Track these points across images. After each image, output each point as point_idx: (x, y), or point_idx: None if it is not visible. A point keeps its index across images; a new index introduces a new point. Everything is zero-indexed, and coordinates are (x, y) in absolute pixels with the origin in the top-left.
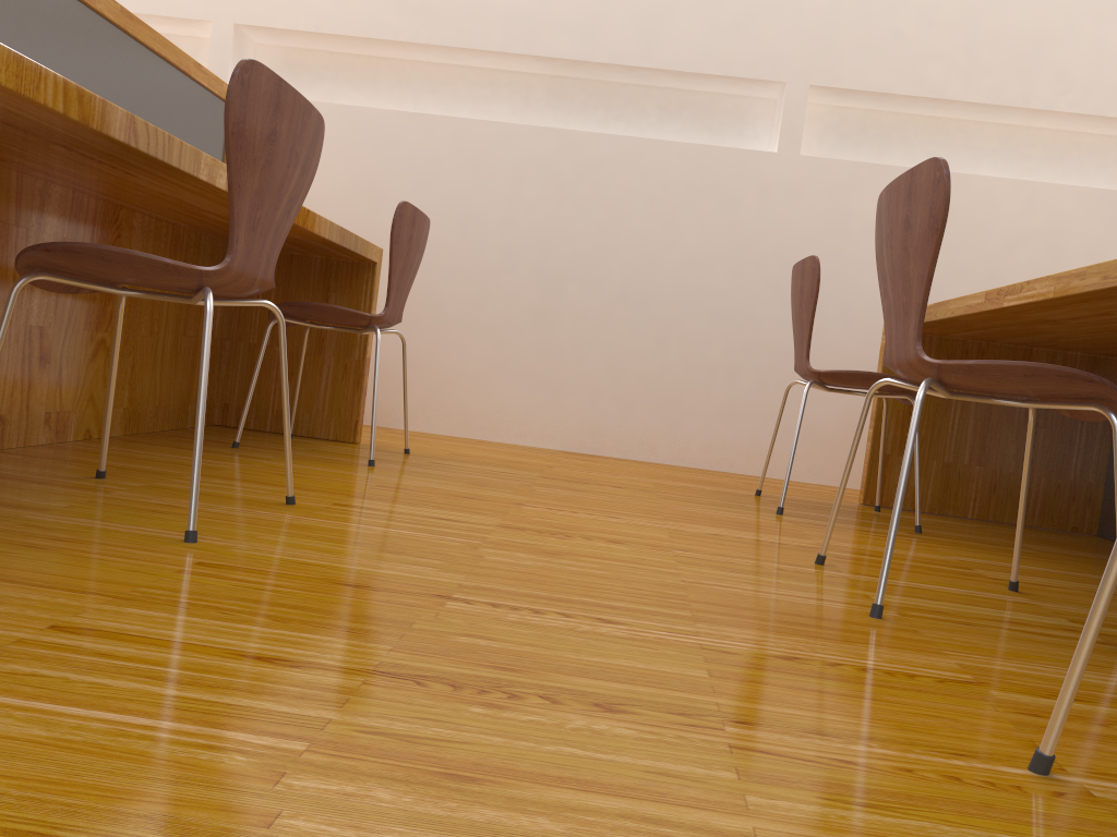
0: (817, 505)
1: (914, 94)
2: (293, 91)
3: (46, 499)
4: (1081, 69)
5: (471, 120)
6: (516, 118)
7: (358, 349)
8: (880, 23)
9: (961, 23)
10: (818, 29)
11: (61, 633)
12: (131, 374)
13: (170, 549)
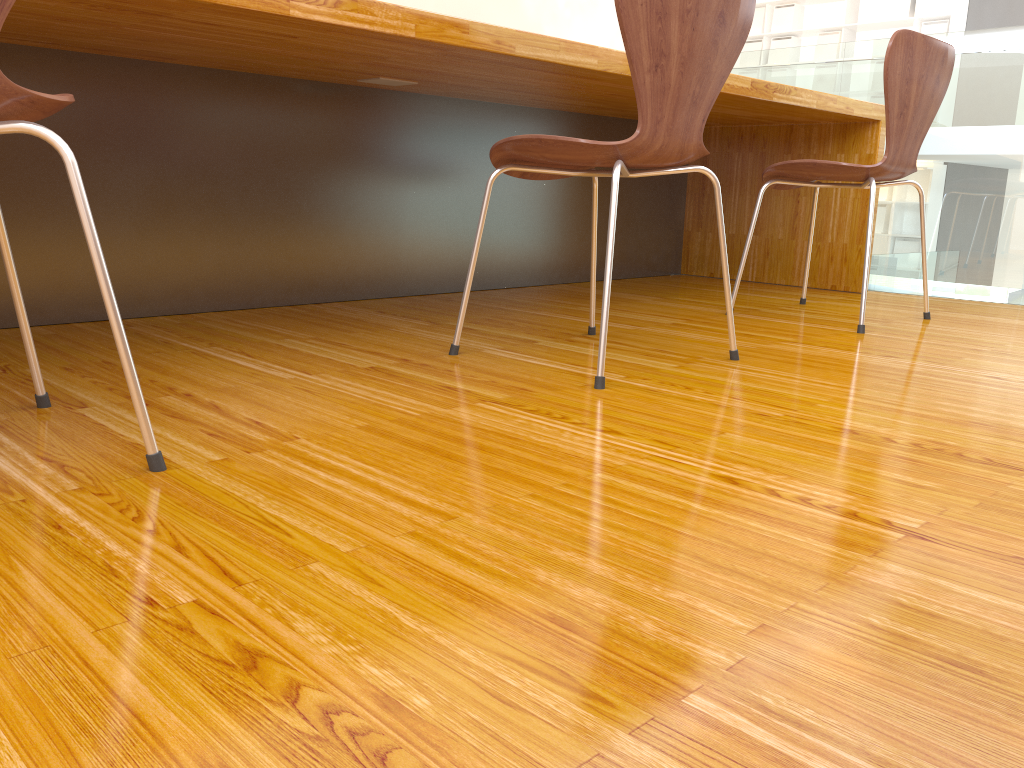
0: None
1: None
2: None
3: None
4: None
5: None
6: None
7: None
8: None
9: None
10: None
11: None
12: None
13: None
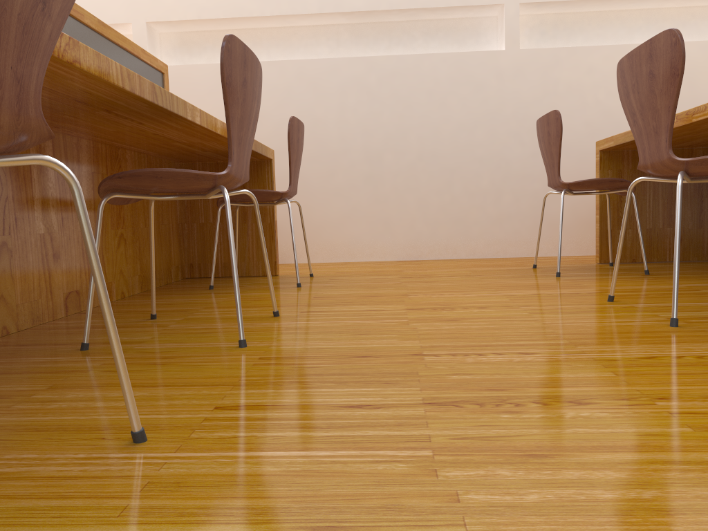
0: (573, 268)
1: None
2: (251, 51)
3: (135, 336)
4: None
5: (307, 60)
6: (333, 54)
7: (269, 216)
8: None
9: None
10: None
11: (225, 411)
12: (139, 253)
13: (236, 353)
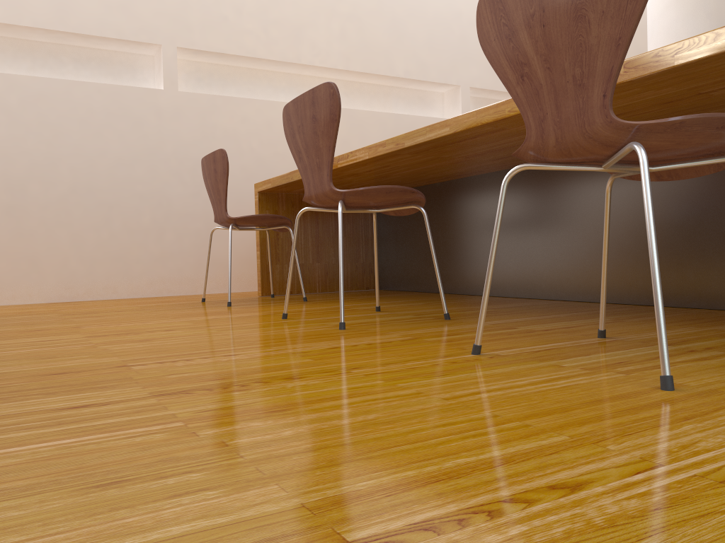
0: (240, 300)
1: (239, 54)
2: None
3: None
4: (323, 42)
5: None
6: None
7: None
8: (213, 10)
9: (258, 13)
10: (176, 12)
11: None
12: None
13: None
